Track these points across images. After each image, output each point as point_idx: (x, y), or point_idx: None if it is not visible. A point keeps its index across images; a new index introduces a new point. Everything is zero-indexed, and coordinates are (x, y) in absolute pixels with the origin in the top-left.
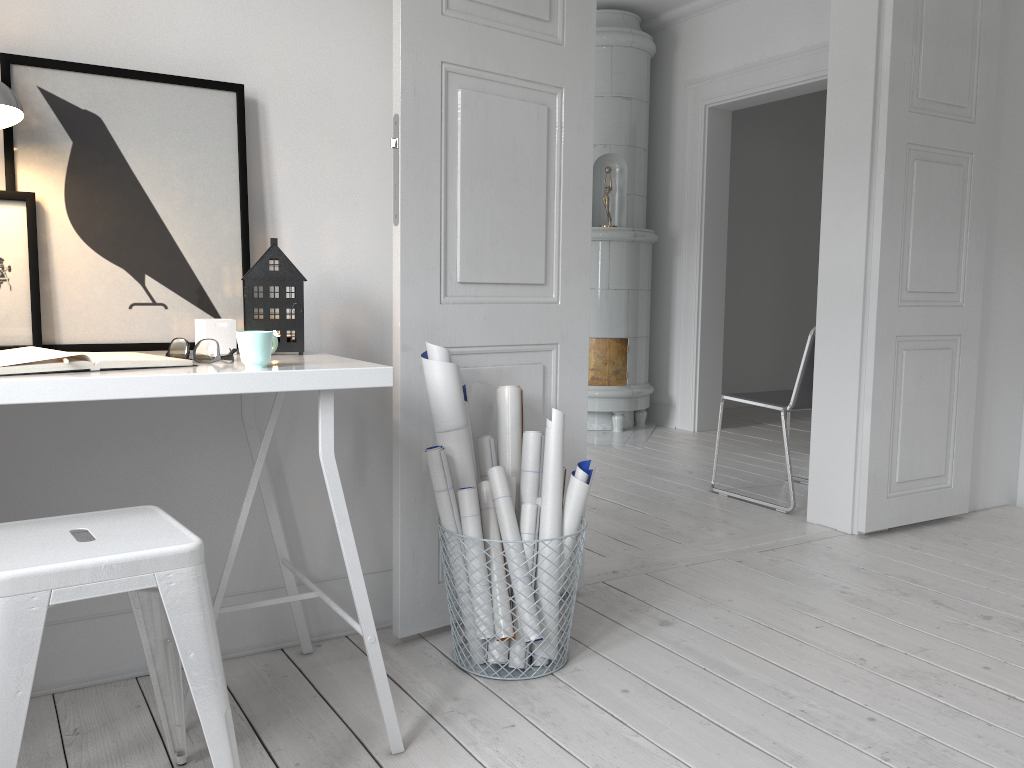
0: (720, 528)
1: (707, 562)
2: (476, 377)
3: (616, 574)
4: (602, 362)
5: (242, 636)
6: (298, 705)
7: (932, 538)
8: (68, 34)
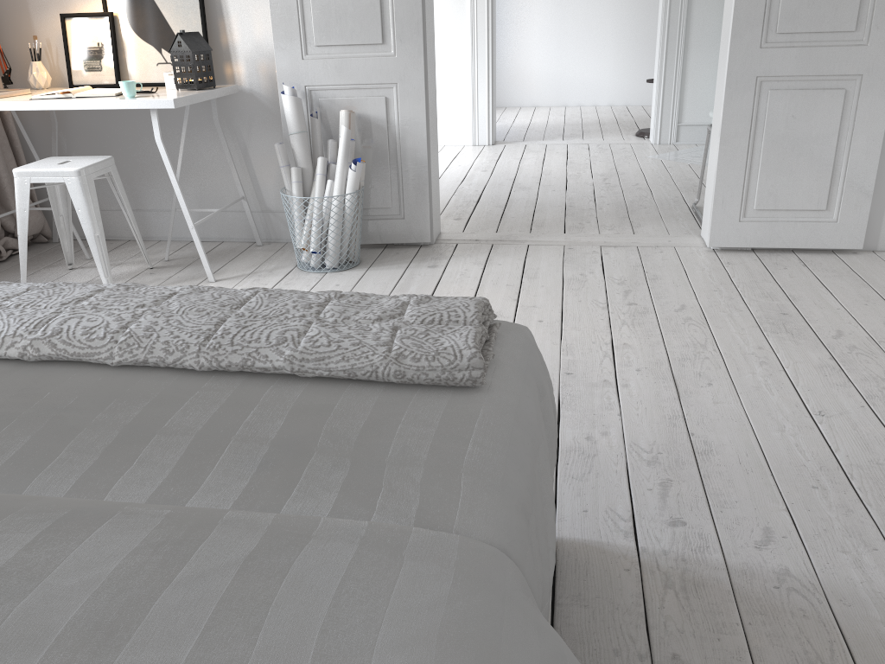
0: (619, 229)
1: (548, 245)
2: (332, 104)
3: (474, 241)
4: None
5: (237, 232)
6: (217, 261)
7: (770, 261)
8: None
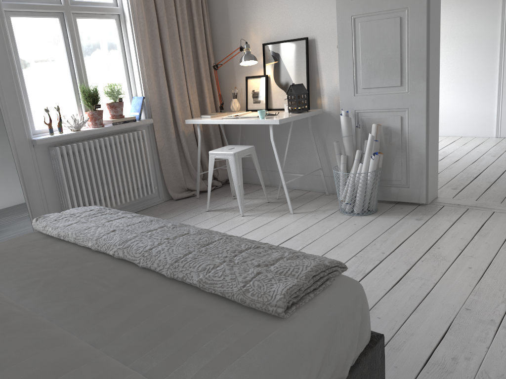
0: None
1: None
2: (369, 120)
3: (456, 205)
4: None
5: (318, 186)
6: (301, 202)
7: None
8: (276, 34)
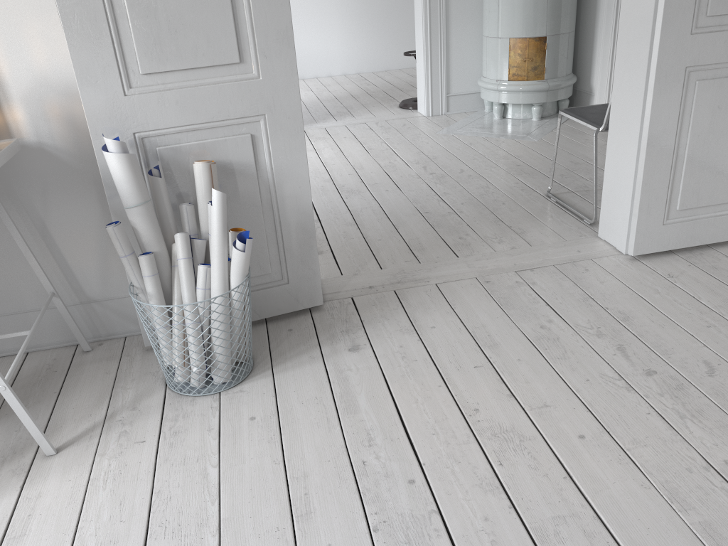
0: (510, 241)
1: (458, 281)
2: (178, 153)
3: (370, 290)
4: (522, 60)
5: (48, 336)
6: (38, 399)
7: (703, 264)
8: None
